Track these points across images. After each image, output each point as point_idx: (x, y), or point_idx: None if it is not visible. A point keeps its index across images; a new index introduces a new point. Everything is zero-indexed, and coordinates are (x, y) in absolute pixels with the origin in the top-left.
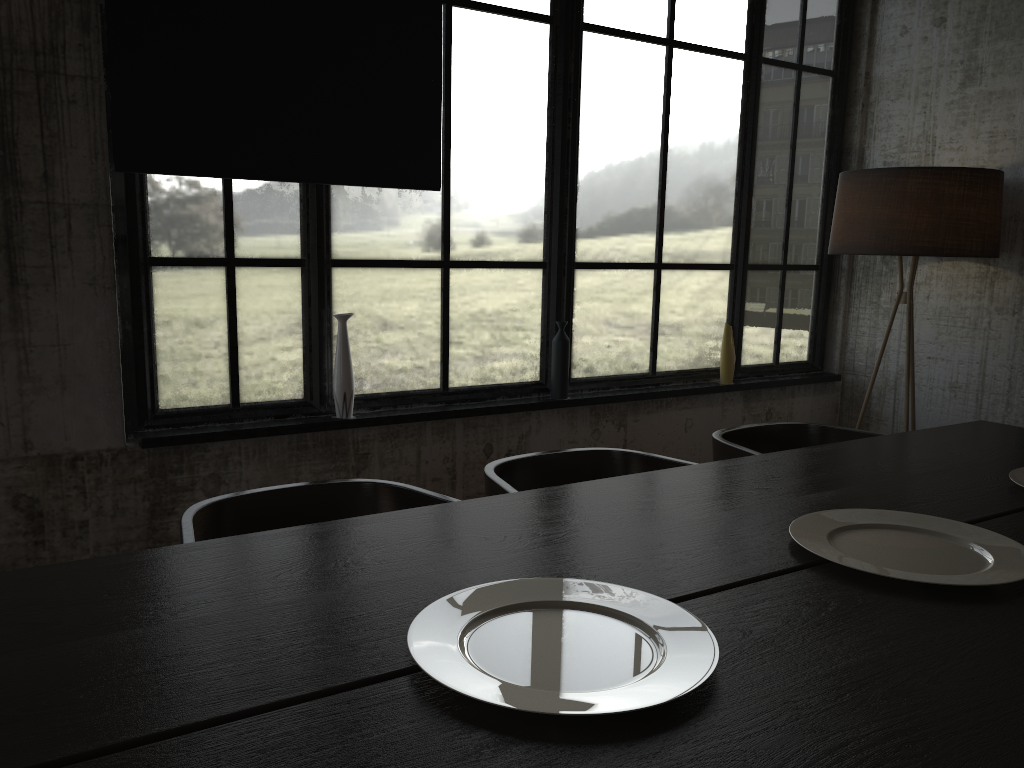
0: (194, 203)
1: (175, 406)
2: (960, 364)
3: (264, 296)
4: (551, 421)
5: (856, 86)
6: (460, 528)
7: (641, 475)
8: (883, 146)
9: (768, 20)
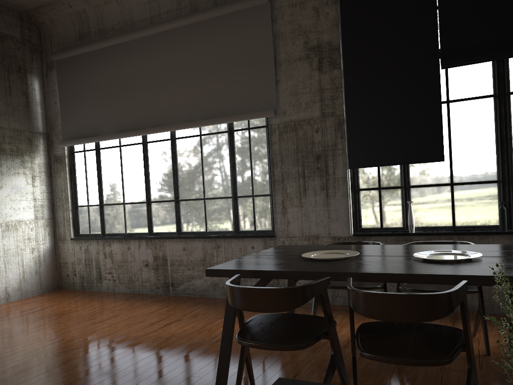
0: (370, 174)
1: (365, 227)
2: None
3: (389, 197)
4: (499, 240)
5: None
6: (364, 247)
7: (442, 244)
8: None
9: None
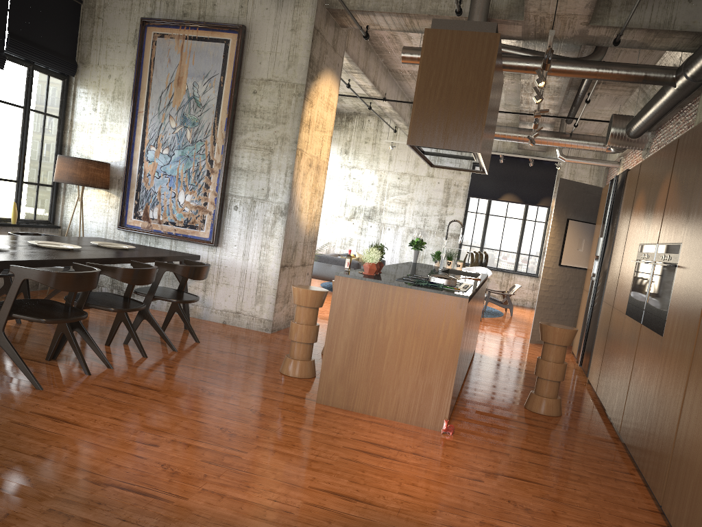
0: None
1: None
2: (100, 224)
3: None
4: None
5: (67, 123)
6: None
7: None
8: (77, 146)
9: (33, 96)
